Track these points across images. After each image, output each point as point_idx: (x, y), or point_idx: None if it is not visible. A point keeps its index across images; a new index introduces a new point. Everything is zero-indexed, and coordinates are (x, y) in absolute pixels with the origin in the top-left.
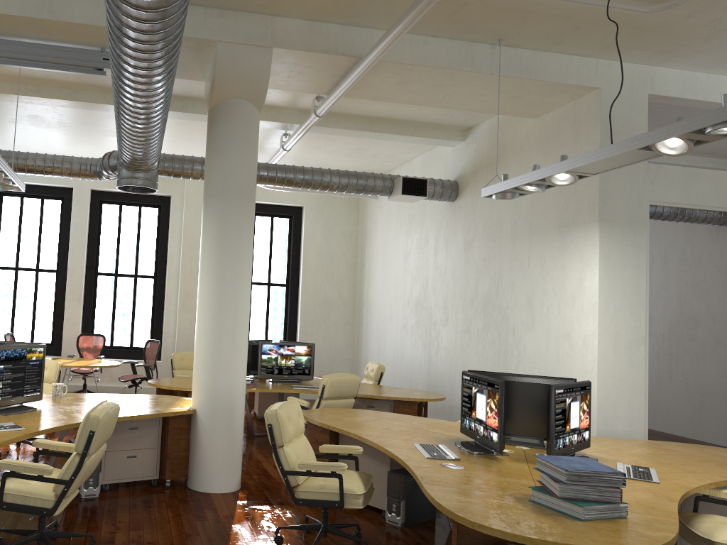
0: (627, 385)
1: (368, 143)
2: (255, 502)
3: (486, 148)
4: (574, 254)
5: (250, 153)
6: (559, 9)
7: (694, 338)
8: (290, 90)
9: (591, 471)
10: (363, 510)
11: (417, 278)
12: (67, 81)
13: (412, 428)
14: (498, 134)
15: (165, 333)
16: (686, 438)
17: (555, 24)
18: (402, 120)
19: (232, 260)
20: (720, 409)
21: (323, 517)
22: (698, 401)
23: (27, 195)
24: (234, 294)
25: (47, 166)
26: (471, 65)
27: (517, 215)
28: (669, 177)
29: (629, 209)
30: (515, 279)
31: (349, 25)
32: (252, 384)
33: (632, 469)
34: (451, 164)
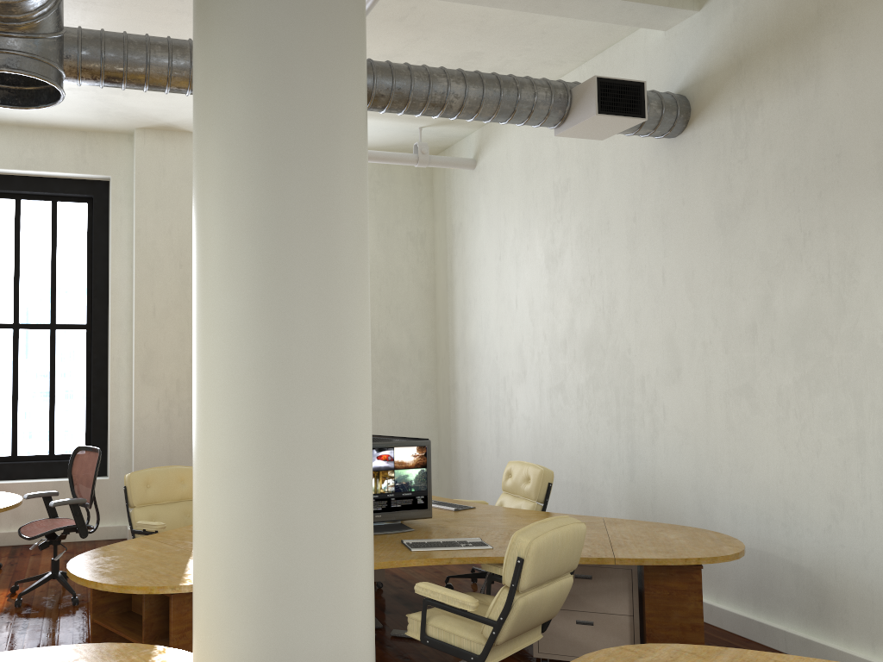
0: None
1: (491, 38)
2: None
3: (773, 6)
4: None
5: None
6: None
7: None
8: None
9: None
10: None
11: (586, 297)
12: None
13: None
14: None
15: (113, 427)
16: None
17: None
18: None
19: (314, 207)
20: None
21: None
22: None
23: None
24: (329, 327)
25: None
26: None
27: None
28: None
29: None
30: None
31: None
32: None
33: None
34: (665, 66)
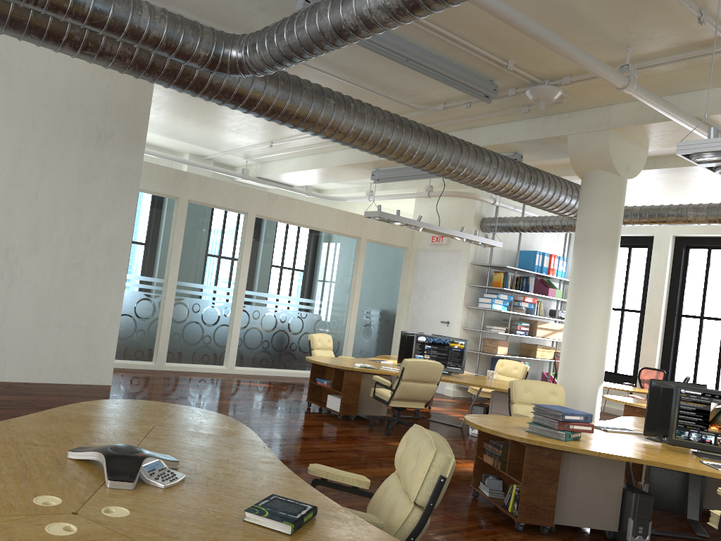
0: None
1: None
2: None
3: None
4: None
5: (604, 209)
6: None
7: None
8: None
9: (544, 407)
10: None
11: None
12: (552, 164)
13: None
14: None
15: None
16: None
17: None
18: None
19: (581, 290)
20: None
21: None
22: None
23: None
24: (581, 315)
25: (562, 225)
26: None
27: None
28: None
29: None
30: None
31: (677, 93)
32: None
33: None
34: None
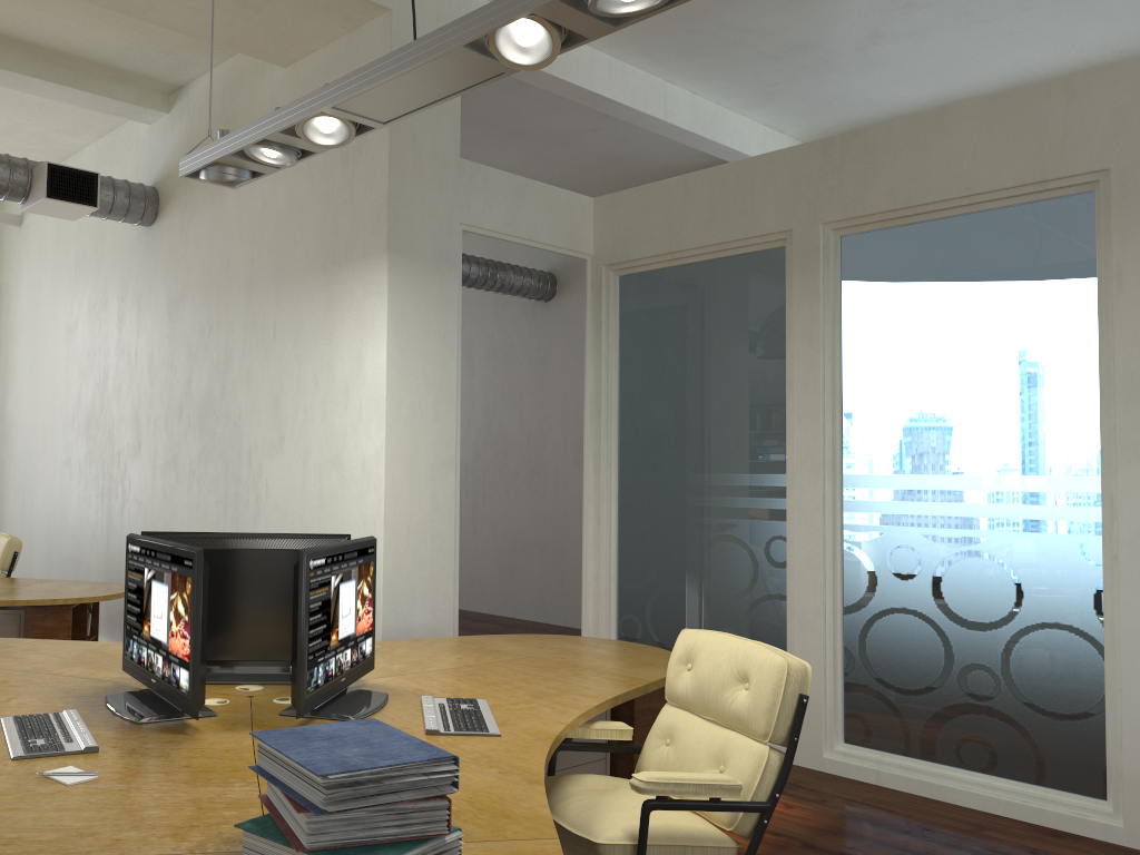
0: (430, 542)
1: None
2: None
3: (206, 125)
4: (348, 312)
5: None
6: None
7: (505, 468)
8: None
9: (383, 767)
10: None
11: (90, 372)
12: None
13: (22, 672)
14: (226, 98)
15: None
16: (494, 615)
17: None
18: (48, 48)
19: None
20: (536, 569)
21: None
22: (510, 560)
23: None
24: None
25: None
26: None
27: (256, 246)
28: (490, 187)
29: (434, 235)
30: (252, 364)
31: None
32: None
33: (450, 709)
34: (148, 158)
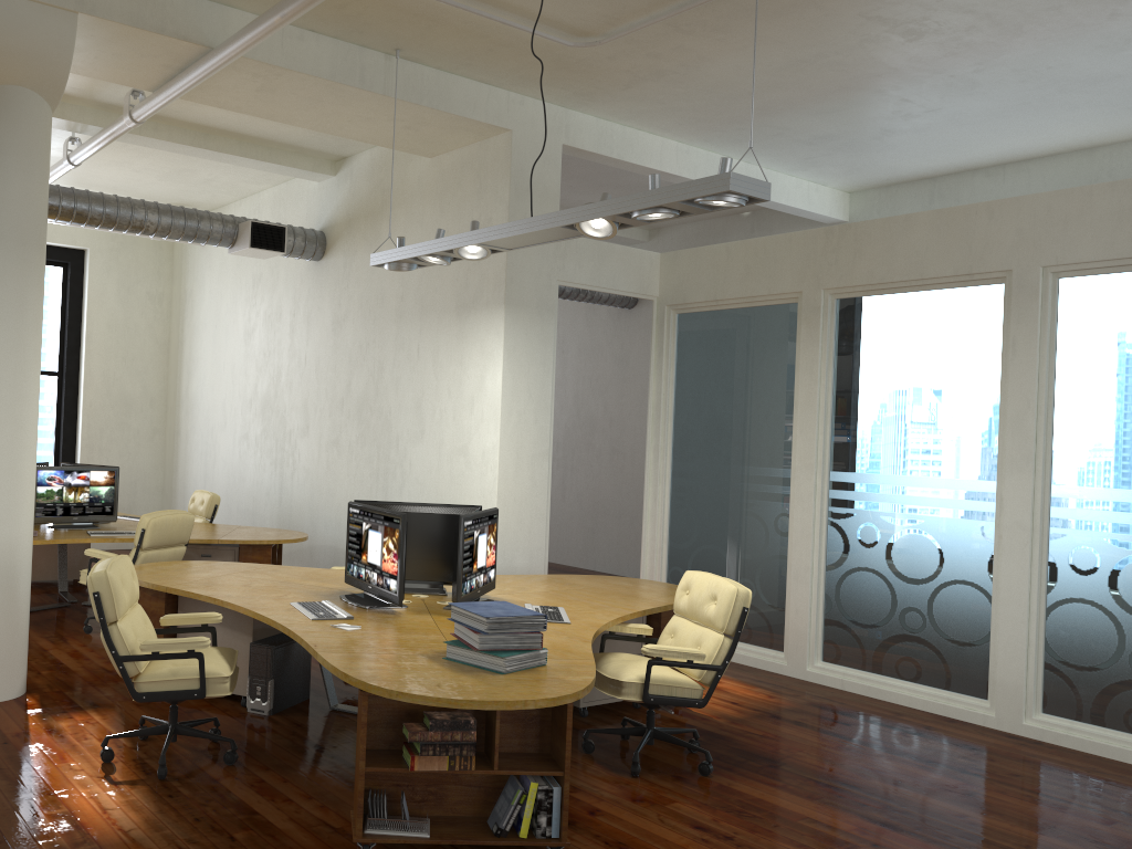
0: (529, 509)
1: (198, 164)
2: (55, 709)
3: (366, 190)
4: (474, 344)
5: (40, 176)
6: (473, 24)
7: (590, 446)
8: (94, 77)
9: (512, 616)
10: (213, 700)
11: (265, 368)
12: None
13: (280, 582)
14: (382, 172)
15: None
16: (577, 568)
17: (466, 41)
18: (253, 137)
19: (12, 344)
20: (613, 531)
21: (171, 715)
22: (592, 522)
23: None
24: (16, 397)
25: None
26: (360, 80)
27: (405, 287)
28: (580, 252)
29: (537, 290)
30: (400, 375)
31: None
32: None
33: (541, 610)
34: (317, 207)
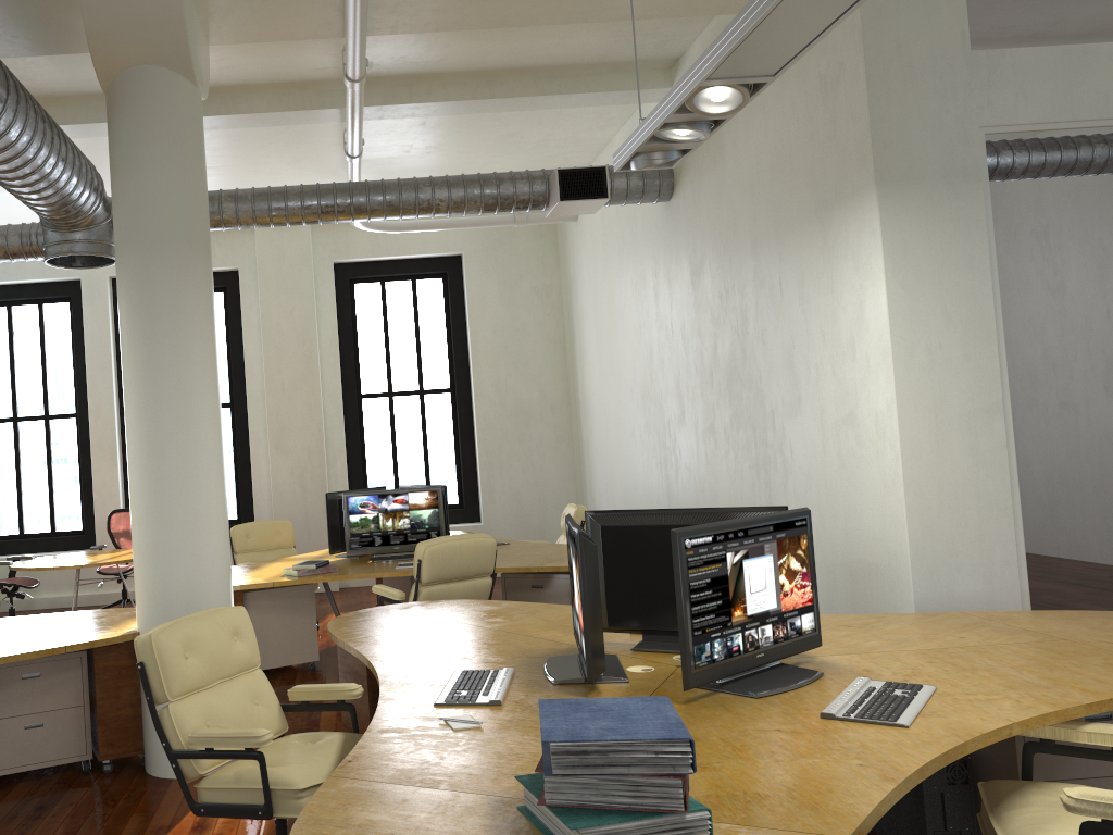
0: (974, 502)
1: (516, 123)
2: None
3: None
4: (844, 257)
5: (181, 161)
6: None
7: None
8: (278, 40)
9: (607, 741)
10: None
11: (639, 348)
12: None
13: (506, 632)
14: None
15: (256, 494)
16: None
17: None
18: (545, 67)
19: (166, 358)
20: None
21: (276, 831)
22: None
23: (16, 302)
24: (177, 419)
25: None
26: None
27: (755, 203)
28: (1023, 73)
29: (940, 150)
30: (765, 324)
31: None
32: (321, 568)
33: (875, 693)
34: None
